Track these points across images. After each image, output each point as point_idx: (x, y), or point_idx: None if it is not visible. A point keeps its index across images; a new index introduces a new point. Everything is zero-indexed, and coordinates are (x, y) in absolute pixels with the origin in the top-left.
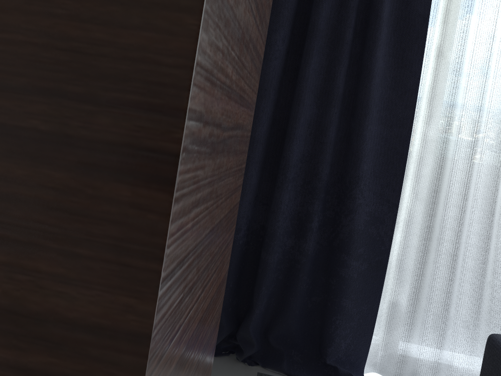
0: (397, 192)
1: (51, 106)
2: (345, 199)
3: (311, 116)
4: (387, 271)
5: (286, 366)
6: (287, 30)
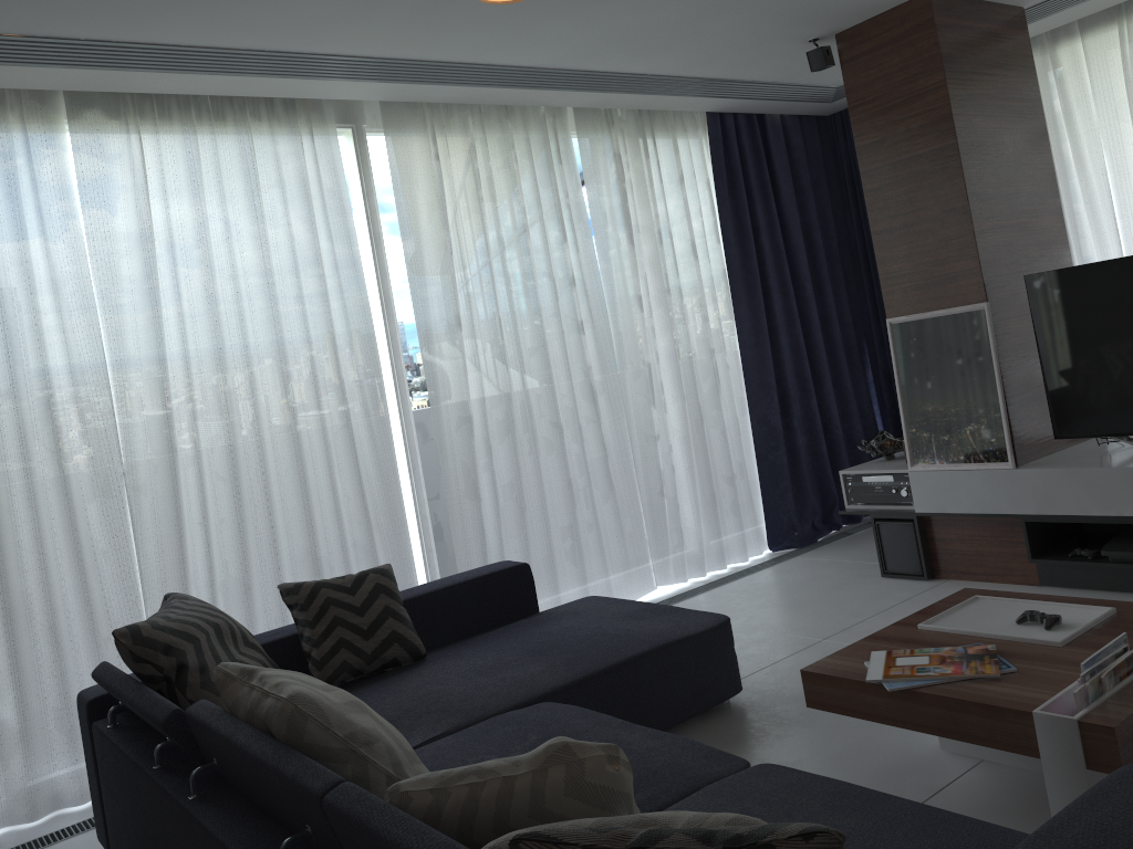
0: None
1: None
2: None
3: None
4: None
5: None
6: None
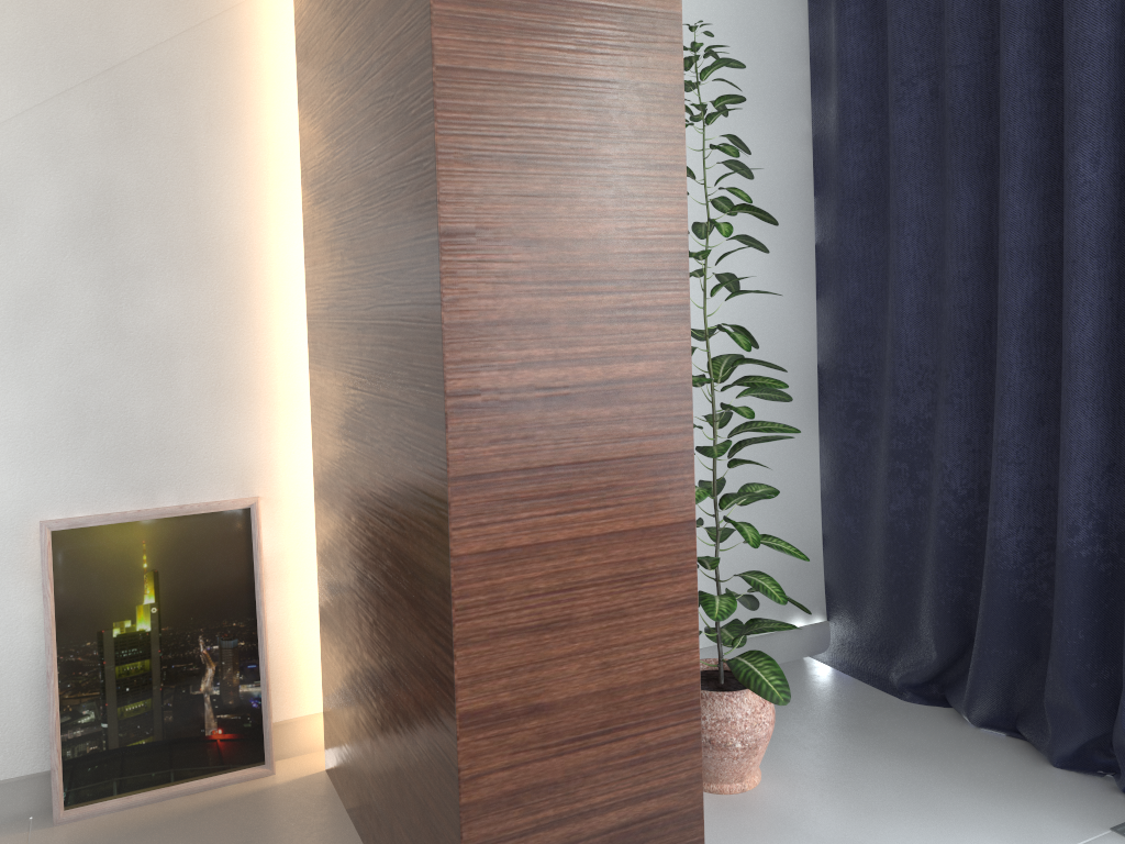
0: None
1: (423, 395)
2: None
3: None
4: None
5: None
6: (1101, 138)
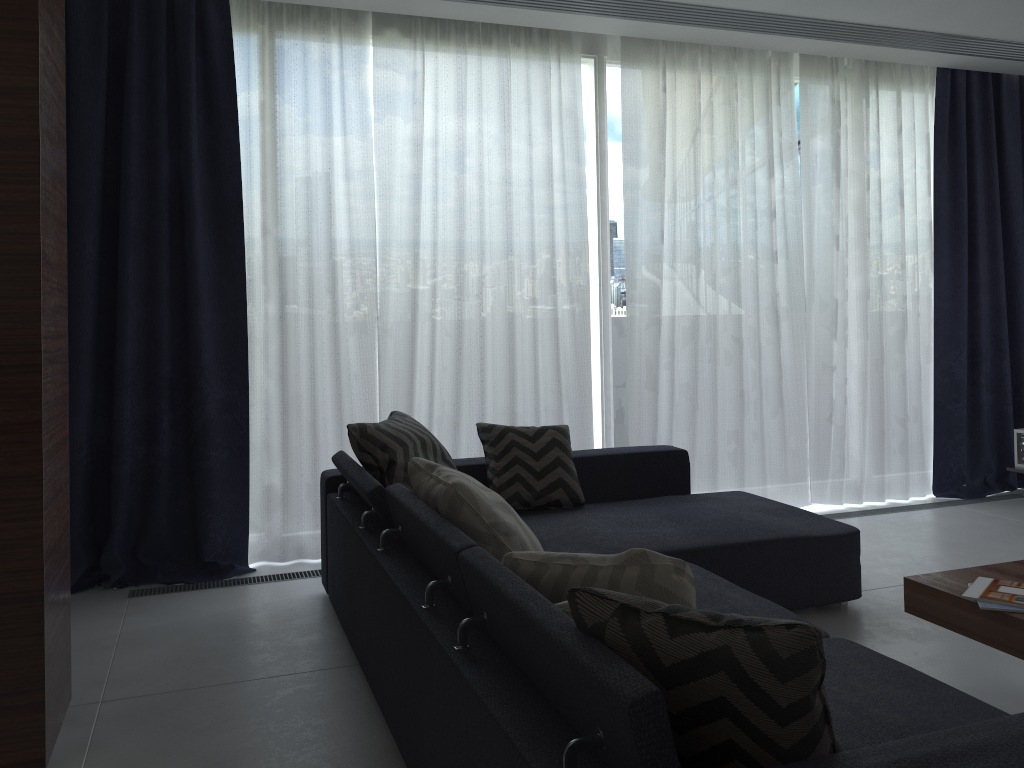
0: (245, 374)
1: None
2: (193, 392)
3: (141, 315)
4: (253, 455)
5: (162, 577)
6: (96, 231)
